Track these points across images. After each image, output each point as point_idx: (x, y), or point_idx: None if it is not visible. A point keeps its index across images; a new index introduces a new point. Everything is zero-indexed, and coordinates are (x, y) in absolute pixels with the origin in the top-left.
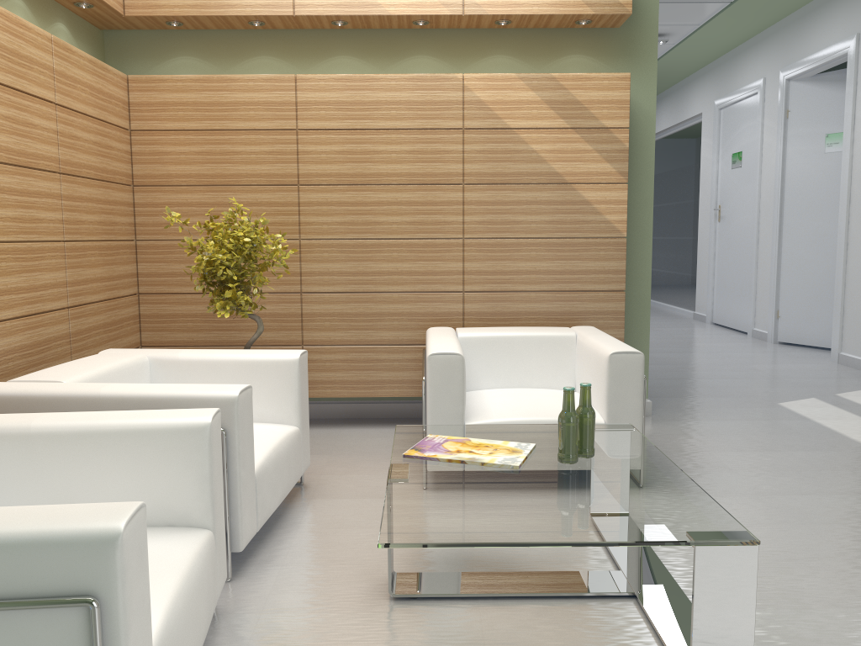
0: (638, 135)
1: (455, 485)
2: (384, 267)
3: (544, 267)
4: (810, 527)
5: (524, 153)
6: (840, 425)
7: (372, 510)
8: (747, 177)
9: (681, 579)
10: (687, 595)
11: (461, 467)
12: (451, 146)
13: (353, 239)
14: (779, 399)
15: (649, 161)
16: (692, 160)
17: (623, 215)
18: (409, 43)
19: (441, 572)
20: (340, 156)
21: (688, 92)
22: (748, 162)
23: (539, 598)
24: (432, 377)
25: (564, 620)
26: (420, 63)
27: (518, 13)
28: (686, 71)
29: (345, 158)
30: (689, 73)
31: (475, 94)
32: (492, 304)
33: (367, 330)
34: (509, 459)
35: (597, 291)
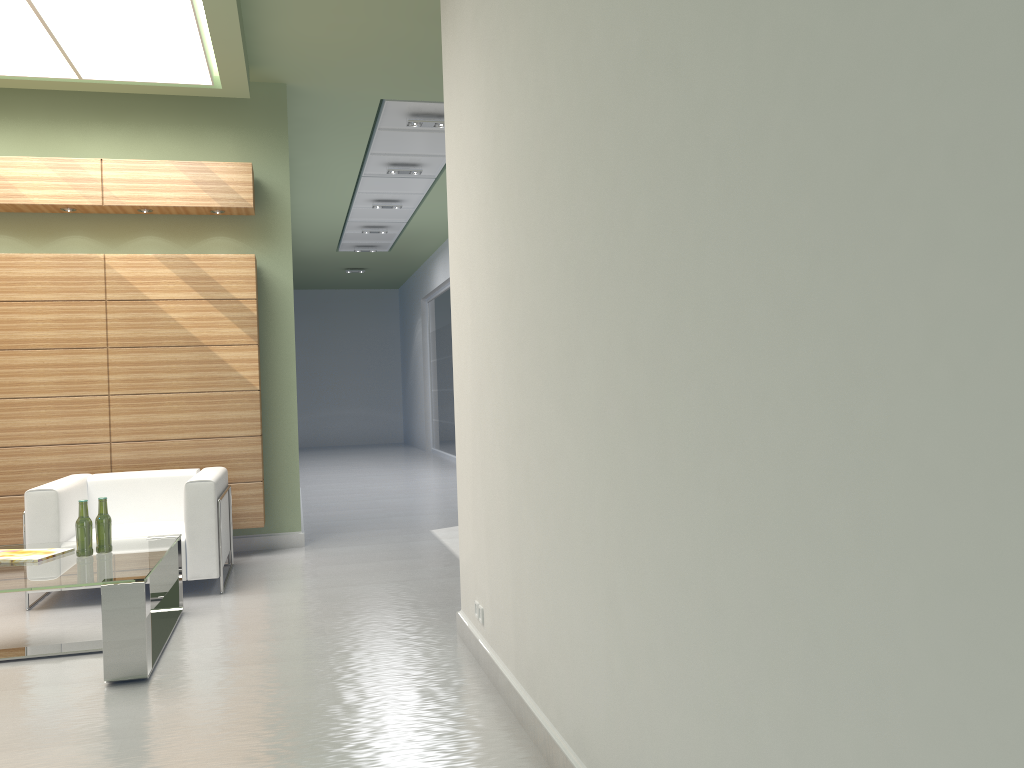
0: (279, 303)
1: None
2: (33, 422)
3: (186, 418)
4: (323, 603)
5: (163, 320)
6: (457, 541)
7: None
8: None
9: (178, 638)
10: (170, 645)
11: None
12: (95, 315)
13: (1, 398)
14: (437, 527)
15: (290, 324)
16: None
17: (255, 371)
18: (64, 224)
19: None
20: None
21: None
22: None
23: (52, 657)
24: (29, 510)
25: (58, 665)
26: (75, 242)
27: (153, 205)
28: (446, 230)
29: None
30: None
31: (116, 271)
32: (138, 452)
33: (16, 482)
34: (37, 556)
35: (236, 437)
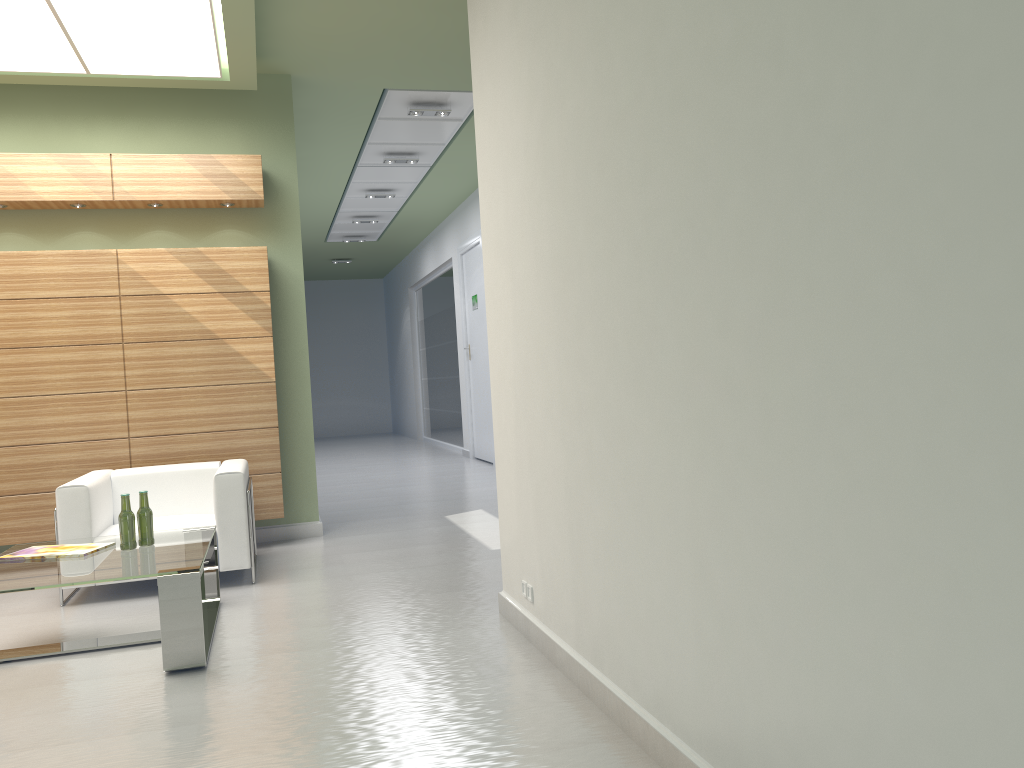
0: (290, 294)
1: (22, 569)
2: (51, 420)
3: (204, 411)
4: (358, 589)
5: (178, 314)
6: (474, 525)
7: (3, 623)
8: (481, 317)
9: (223, 628)
10: (218, 635)
11: (39, 560)
12: (110, 311)
13: (18, 397)
14: (450, 512)
15: (302, 316)
16: (453, 301)
17: (271, 363)
18: (72, 221)
19: (32, 646)
20: (2, 323)
21: (442, 237)
22: (481, 304)
23: (102, 650)
24: (61, 506)
25: (111, 657)
26: (85, 238)
27: (164, 199)
28: (436, 218)
29: (7, 325)
30: (441, 220)
31: (129, 266)
32: (157, 446)
33: (36, 479)
34: (81, 551)
35: (254, 429)
